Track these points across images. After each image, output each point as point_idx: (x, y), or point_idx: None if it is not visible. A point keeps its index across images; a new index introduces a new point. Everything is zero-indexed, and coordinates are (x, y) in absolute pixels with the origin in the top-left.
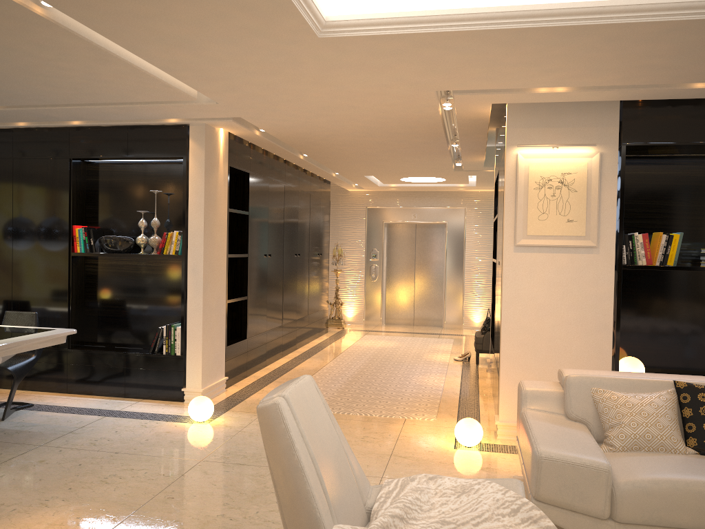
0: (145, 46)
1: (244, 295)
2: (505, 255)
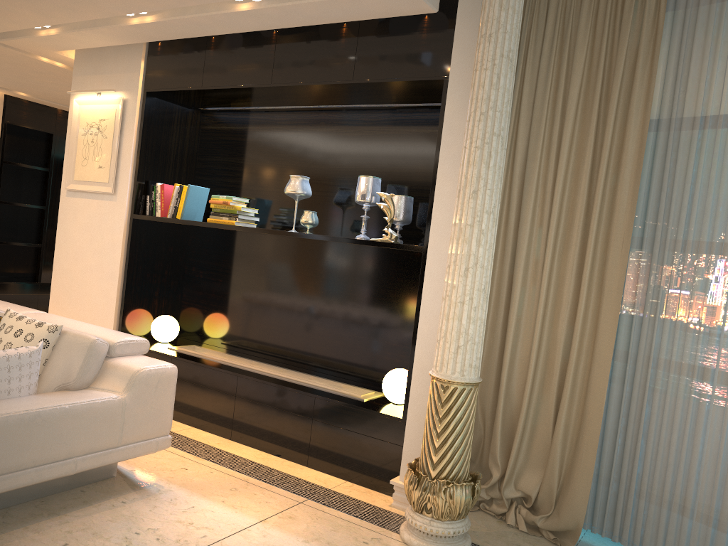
0: None
1: (40, 244)
2: (61, 199)
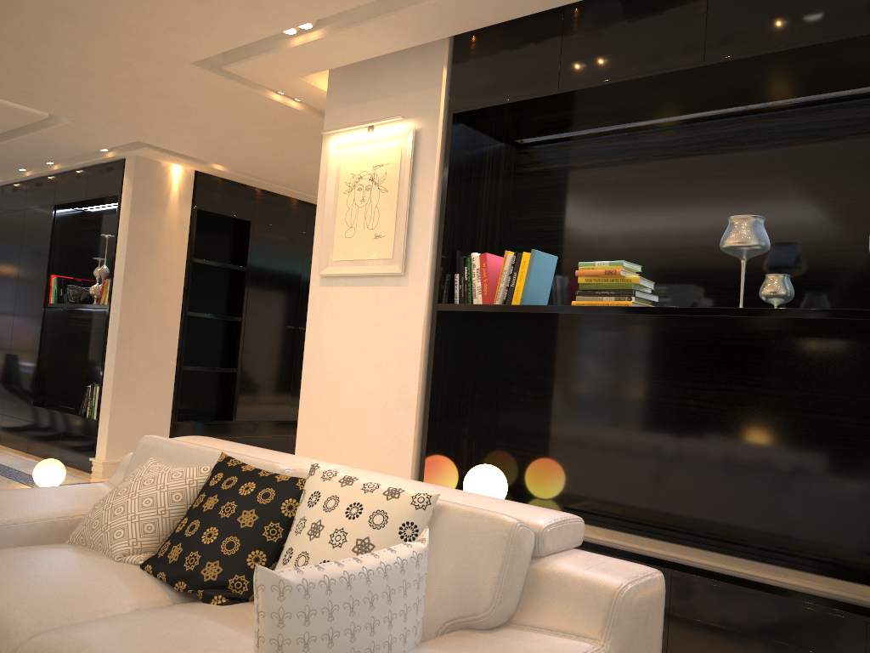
0: None
1: (234, 368)
2: (311, 292)
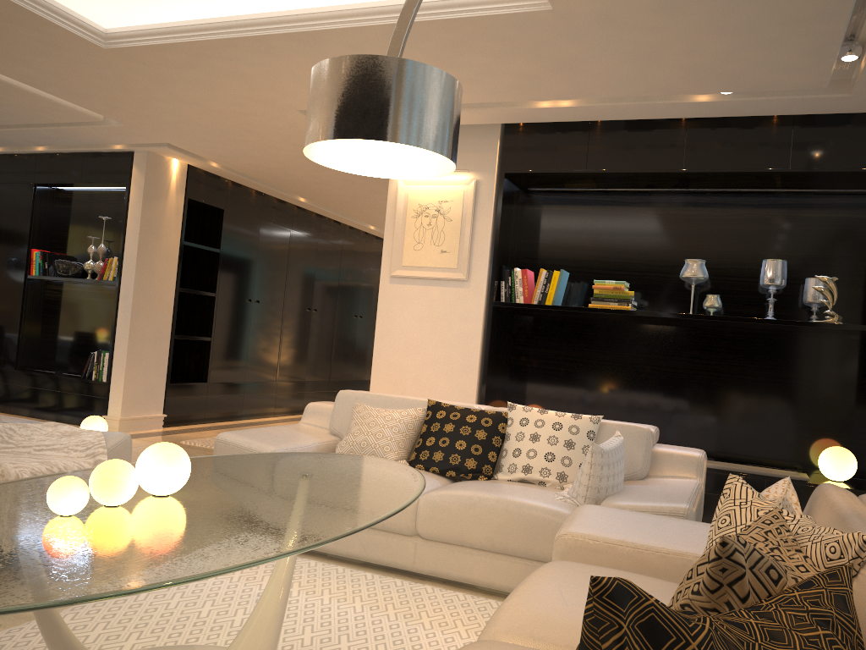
0: None
1: (208, 337)
2: (381, 287)
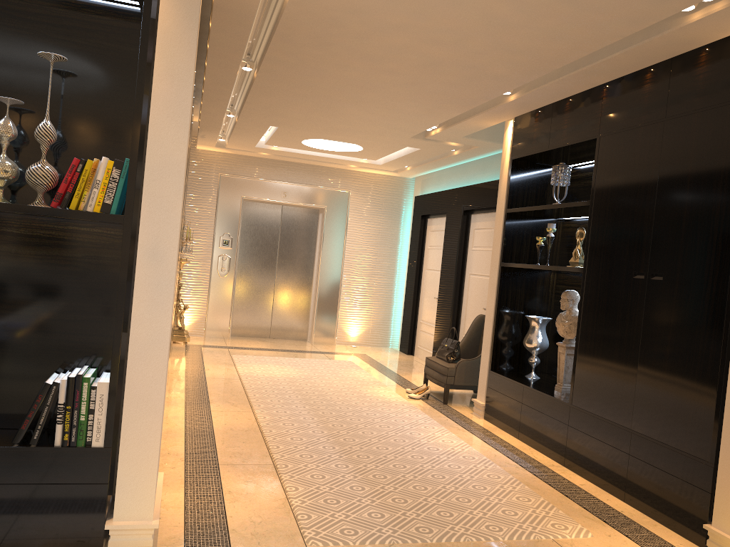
0: None
1: None
2: None
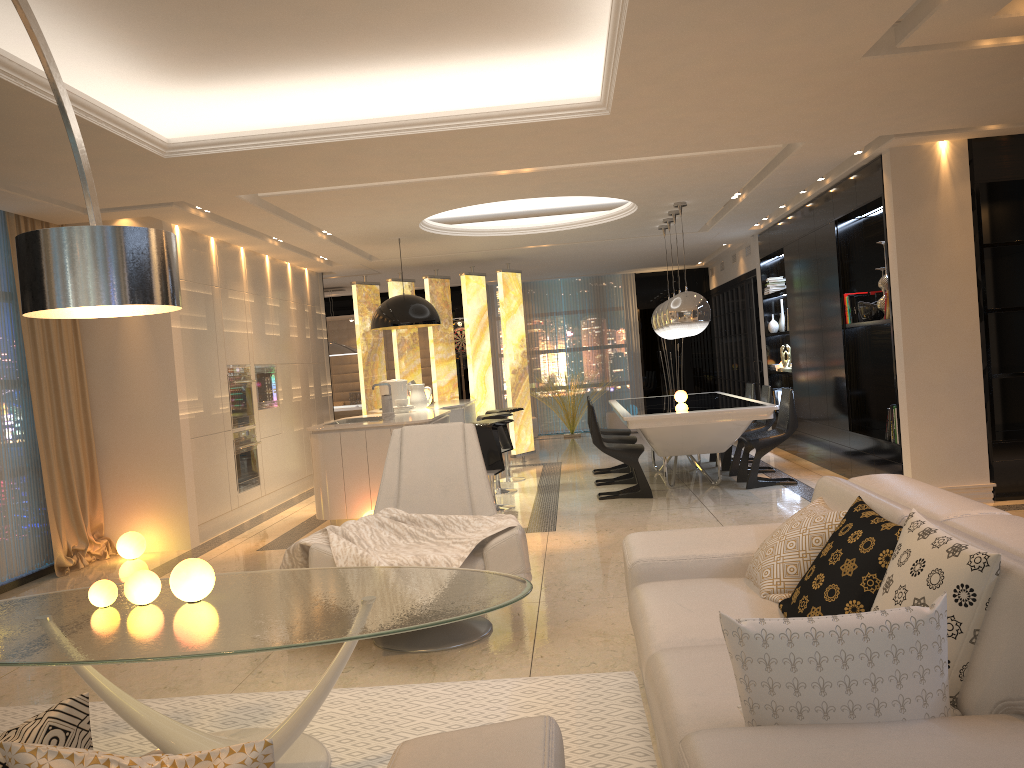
0: (603, 156)
1: None
2: None
